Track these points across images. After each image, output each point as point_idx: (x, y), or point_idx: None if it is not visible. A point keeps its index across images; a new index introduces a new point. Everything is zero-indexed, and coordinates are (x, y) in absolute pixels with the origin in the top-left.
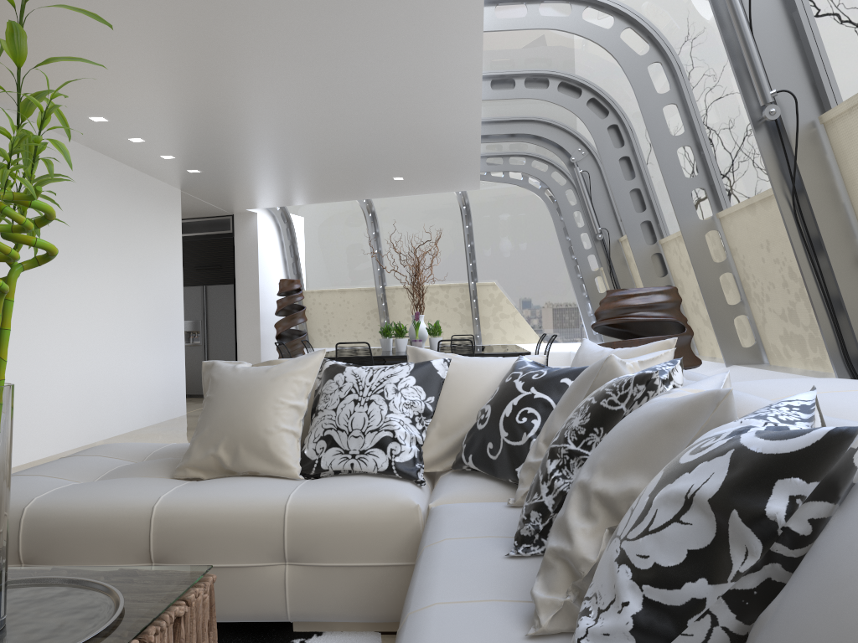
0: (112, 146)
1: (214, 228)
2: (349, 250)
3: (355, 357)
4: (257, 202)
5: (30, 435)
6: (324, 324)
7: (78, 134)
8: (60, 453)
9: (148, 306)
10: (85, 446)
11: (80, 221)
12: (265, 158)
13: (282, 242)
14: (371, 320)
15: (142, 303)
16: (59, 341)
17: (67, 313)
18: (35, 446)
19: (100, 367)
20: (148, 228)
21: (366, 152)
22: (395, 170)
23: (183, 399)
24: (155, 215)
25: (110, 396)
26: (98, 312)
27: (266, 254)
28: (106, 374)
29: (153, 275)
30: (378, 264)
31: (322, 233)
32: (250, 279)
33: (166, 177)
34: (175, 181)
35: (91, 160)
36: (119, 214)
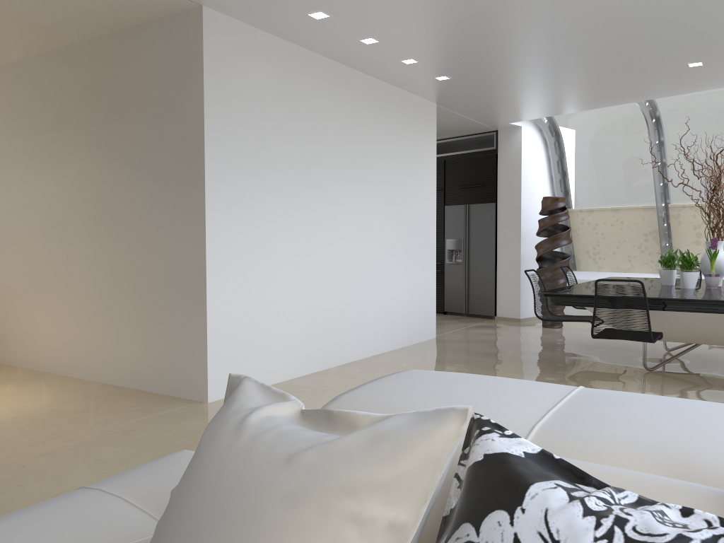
0: (349, 54)
1: (482, 147)
2: (626, 163)
3: (622, 300)
4: (519, 113)
5: (251, 363)
6: (593, 246)
7: (309, 40)
8: (286, 381)
9: (394, 226)
10: (314, 373)
11: (315, 137)
12: (517, 51)
13: (549, 157)
14: (649, 242)
15: (388, 223)
16: (287, 264)
17: (298, 234)
18: (257, 374)
19: (335, 291)
20: (397, 145)
21: (651, 25)
22: (691, 51)
23: (433, 322)
24: (405, 131)
25: (347, 320)
26: (335, 233)
27: (530, 170)
28: (343, 298)
29: (401, 193)
30: (660, 179)
31: (594, 145)
32: (512, 197)
33: (417, 89)
34: (427, 93)
35: (331, 71)
36: (362, 130)
